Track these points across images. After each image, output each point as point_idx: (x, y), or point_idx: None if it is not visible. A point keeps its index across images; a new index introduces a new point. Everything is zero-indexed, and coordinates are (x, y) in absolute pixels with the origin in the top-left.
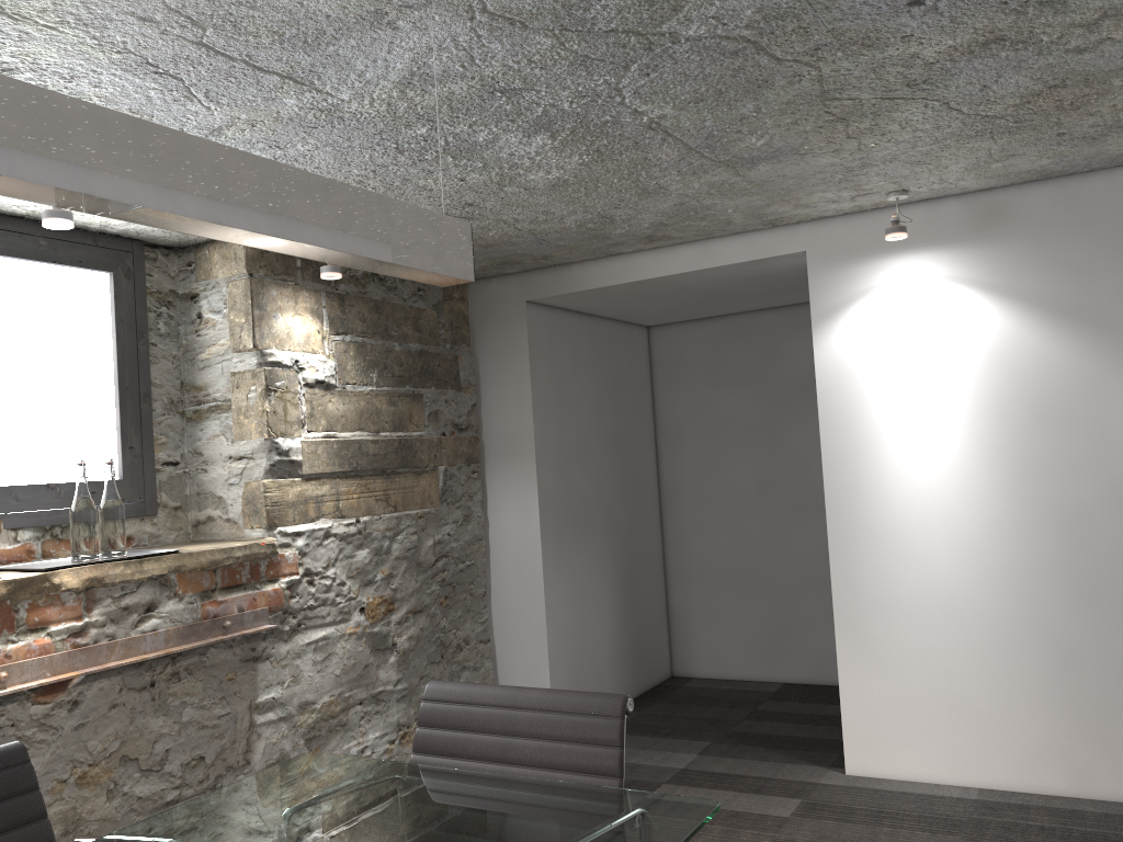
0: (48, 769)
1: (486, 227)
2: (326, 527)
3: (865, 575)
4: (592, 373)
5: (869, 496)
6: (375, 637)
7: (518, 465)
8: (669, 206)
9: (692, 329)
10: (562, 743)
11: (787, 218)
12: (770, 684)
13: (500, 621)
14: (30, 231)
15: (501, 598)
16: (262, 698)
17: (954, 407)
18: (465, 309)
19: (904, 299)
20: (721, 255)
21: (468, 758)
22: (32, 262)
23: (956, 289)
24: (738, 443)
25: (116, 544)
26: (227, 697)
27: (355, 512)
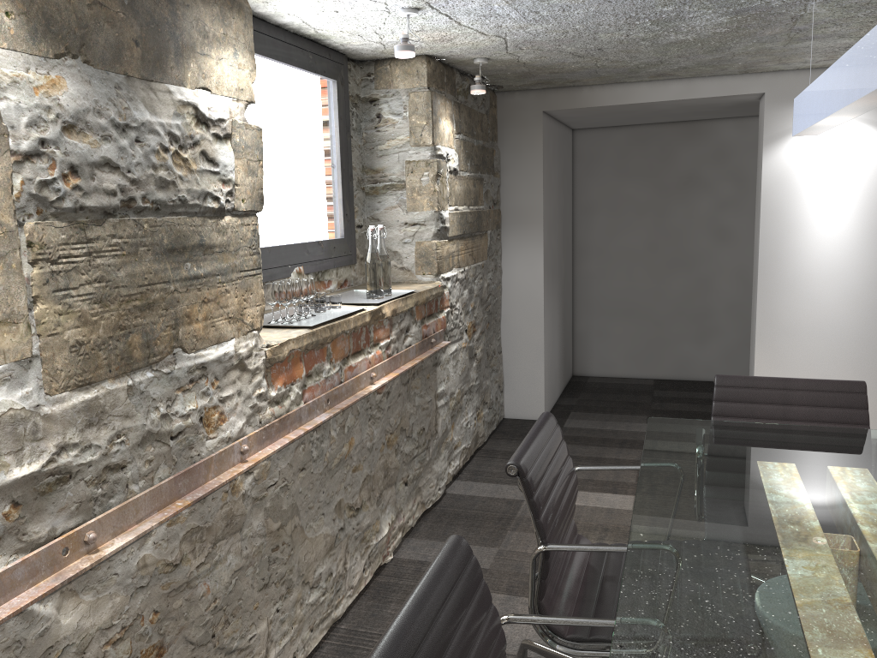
0: (380, 436)
1: (579, 62)
2: (456, 274)
3: (780, 310)
4: (558, 164)
5: (789, 260)
6: (470, 350)
7: (528, 231)
8: (710, 58)
9: (607, 133)
10: (825, 408)
11: (760, 69)
12: (645, 380)
13: (507, 338)
14: (305, 48)
15: (509, 323)
16: (439, 390)
17: (854, 205)
18: (496, 114)
19: (830, 132)
20: (701, 90)
21: (757, 418)
22: (302, 72)
23: (866, 128)
24: (635, 218)
25: (389, 286)
26: (426, 390)
27: (463, 263)
